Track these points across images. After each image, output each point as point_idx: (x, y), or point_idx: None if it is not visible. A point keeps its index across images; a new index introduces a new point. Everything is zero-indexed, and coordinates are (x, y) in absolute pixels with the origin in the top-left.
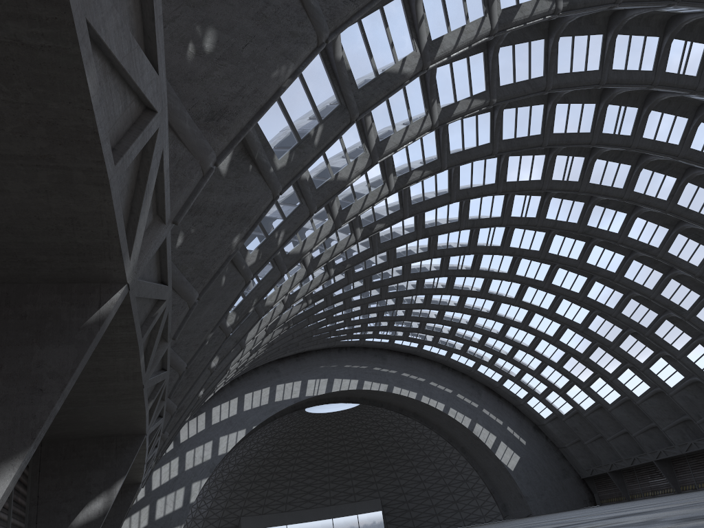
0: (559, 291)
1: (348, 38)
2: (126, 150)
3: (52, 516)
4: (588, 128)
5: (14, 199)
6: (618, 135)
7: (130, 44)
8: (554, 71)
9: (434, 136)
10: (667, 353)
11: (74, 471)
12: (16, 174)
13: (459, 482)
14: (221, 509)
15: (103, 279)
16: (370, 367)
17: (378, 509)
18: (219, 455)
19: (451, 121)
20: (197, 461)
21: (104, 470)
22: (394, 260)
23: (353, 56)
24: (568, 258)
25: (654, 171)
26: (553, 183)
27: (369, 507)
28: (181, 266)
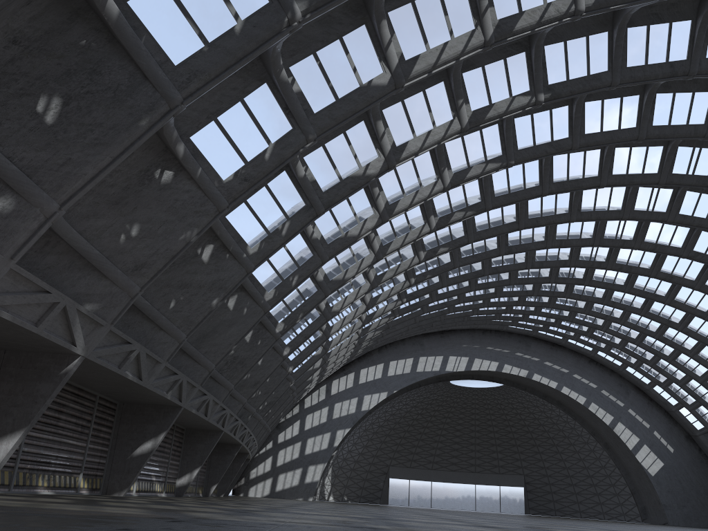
0: (683, 308)
1: (314, 158)
2: (43, 320)
3: (123, 447)
4: (655, 169)
5: (9, 334)
6: (692, 175)
7: (24, 297)
8: (581, 132)
9: (477, 182)
10: None
11: (138, 423)
12: (3, 330)
13: (602, 476)
14: (371, 455)
15: (69, 353)
16: (513, 352)
17: (520, 485)
18: (362, 411)
19: (465, 182)
20: (343, 413)
21: (155, 425)
22: (489, 268)
23: (318, 170)
24: (683, 278)
25: None
26: (635, 213)
27: (512, 482)
28: (173, 319)
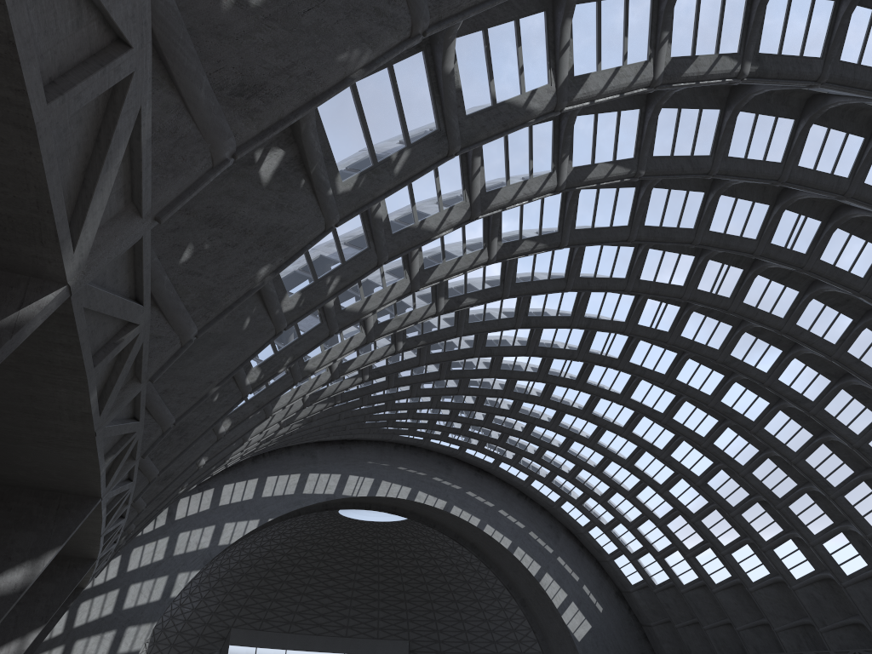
0: (681, 430)
1: (467, 48)
2: (70, 87)
3: None
4: (754, 234)
5: None
6: (790, 250)
7: None
8: (724, 152)
9: (560, 202)
10: (799, 535)
11: None
12: None
13: (510, 641)
14: (209, 612)
15: (34, 271)
16: (430, 475)
17: None
18: (220, 545)
19: (582, 186)
20: (191, 547)
21: (36, 533)
22: (482, 348)
23: (467, 73)
24: (699, 391)
25: (827, 305)
26: (697, 293)
27: (393, 649)
28: (182, 289)
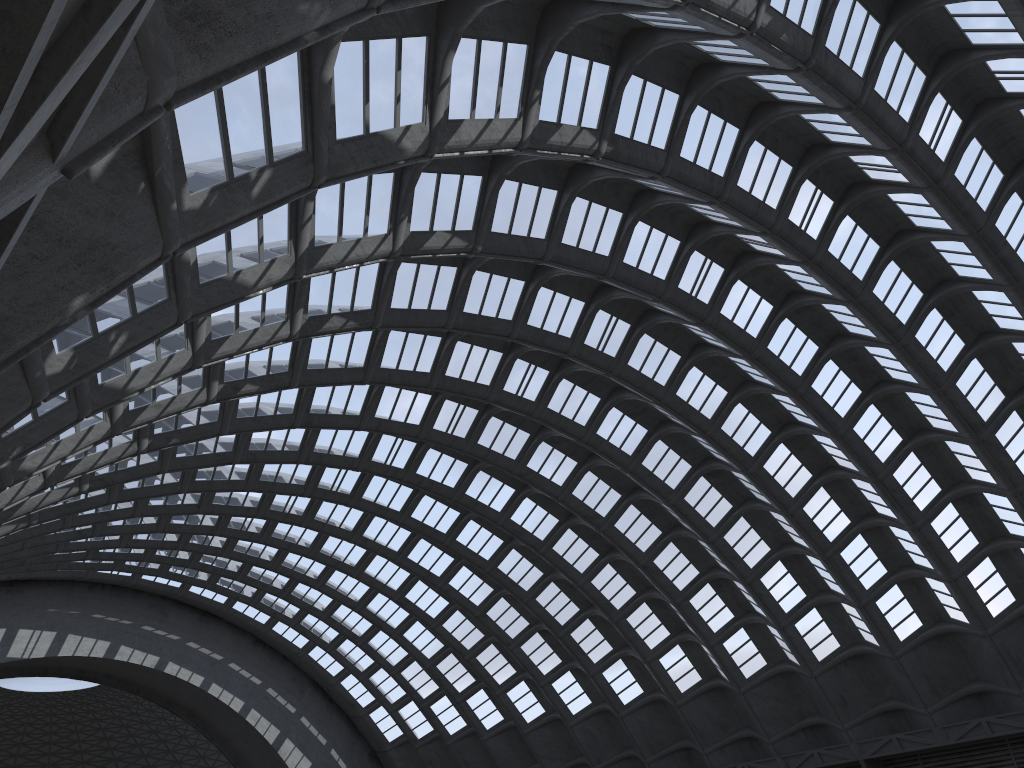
0: (464, 552)
1: (345, 58)
2: None
3: None
4: (569, 332)
5: None
6: (601, 352)
7: None
8: (559, 237)
9: (376, 275)
10: (578, 666)
11: None
12: None
13: None
14: None
15: None
16: (138, 624)
17: None
18: None
19: (417, 255)
20: None
21: None
22: (244, 452)
23: (342, 88)
24: (488, 507)
25: (625, 414)
26: (503, 394)
27: None
28: None
